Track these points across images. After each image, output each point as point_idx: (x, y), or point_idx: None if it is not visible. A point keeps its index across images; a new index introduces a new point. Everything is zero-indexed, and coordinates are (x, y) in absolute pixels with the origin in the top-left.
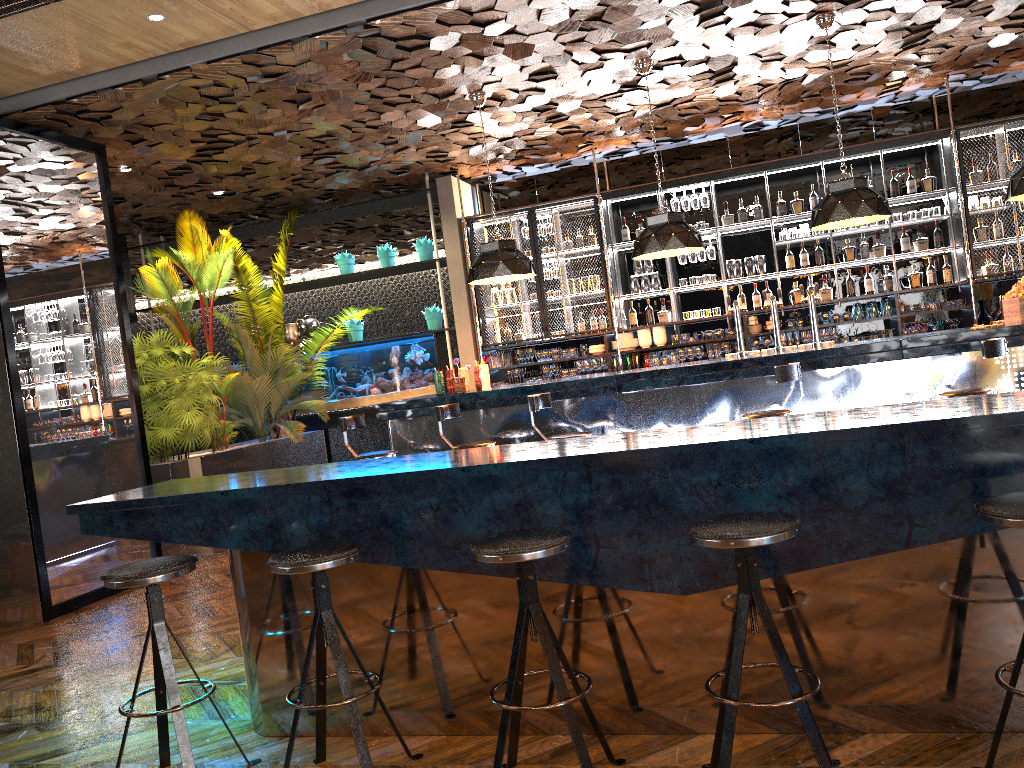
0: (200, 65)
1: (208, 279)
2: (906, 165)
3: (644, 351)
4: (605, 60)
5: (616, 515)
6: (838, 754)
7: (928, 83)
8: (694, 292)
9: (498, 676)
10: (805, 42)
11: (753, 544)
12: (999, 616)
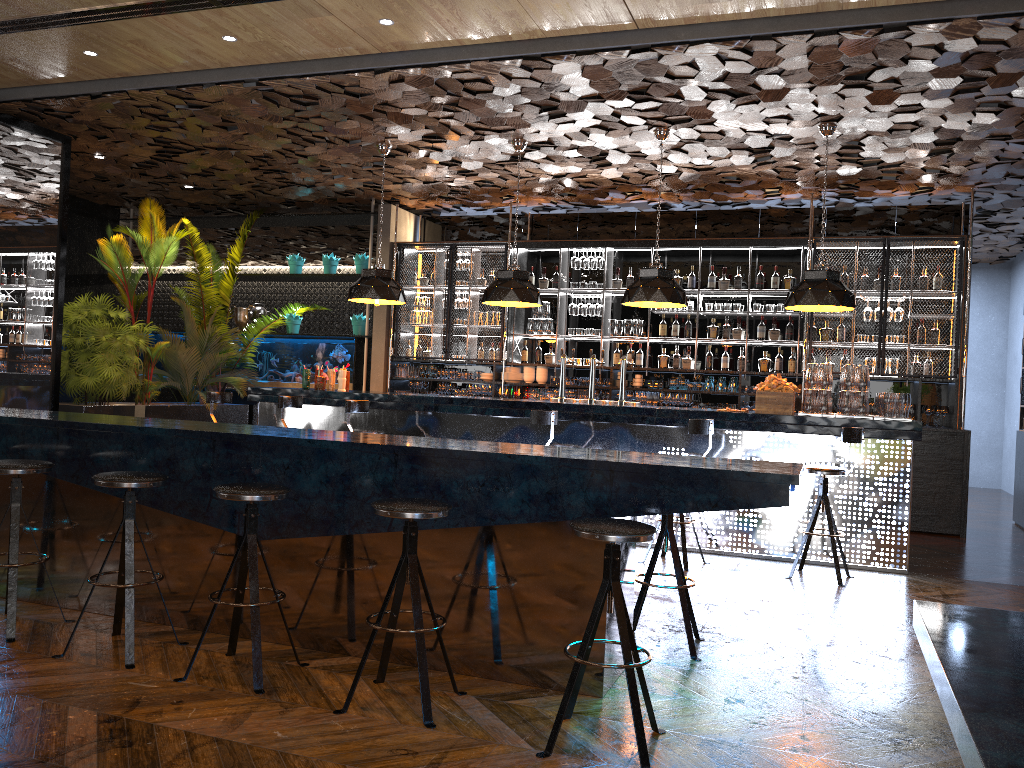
0: (134, 91)
1: (154, 259)
2: (779, 263)
3: (533, 386)
4: (484, 135)
5: (225, 477)
6: (315, 662)
7: (805, 195)
8: (583, 342)
9: (142, 578)
10: (657, 147)
11: (237, 499)
12: (438, 588)
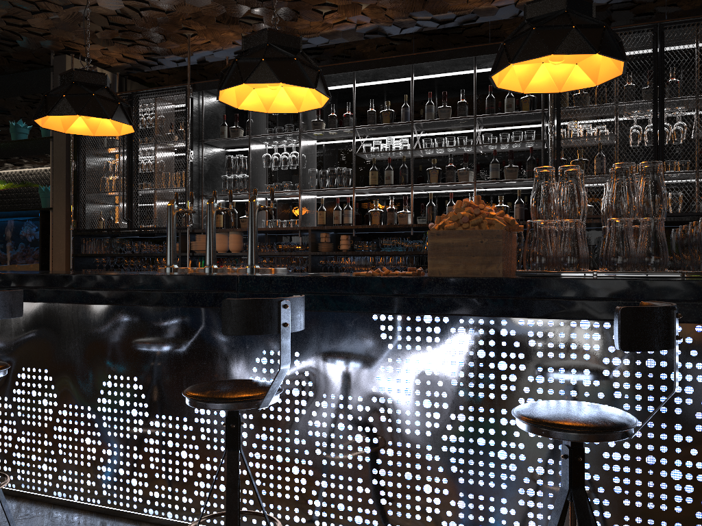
0: None
1: None
2: None
3: (238, 257)
4: None
5: None
6: None
7: None
8: (290, 201)
9: None
10: None
11: None
12: None
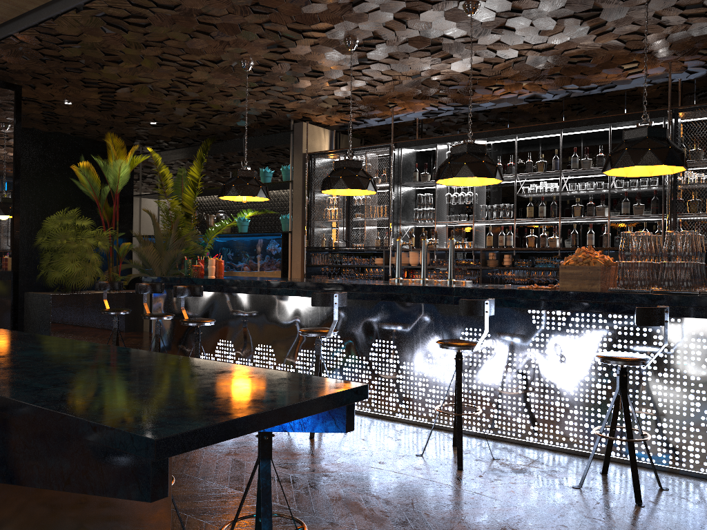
0: (17, 34)
1: (112, 178)
2: None
3: None
4: (316, 38)
5: None
6: None
7: (668, 67)
8: (464, 227)
9: None
10: (479, 27)
11: None
12: None
